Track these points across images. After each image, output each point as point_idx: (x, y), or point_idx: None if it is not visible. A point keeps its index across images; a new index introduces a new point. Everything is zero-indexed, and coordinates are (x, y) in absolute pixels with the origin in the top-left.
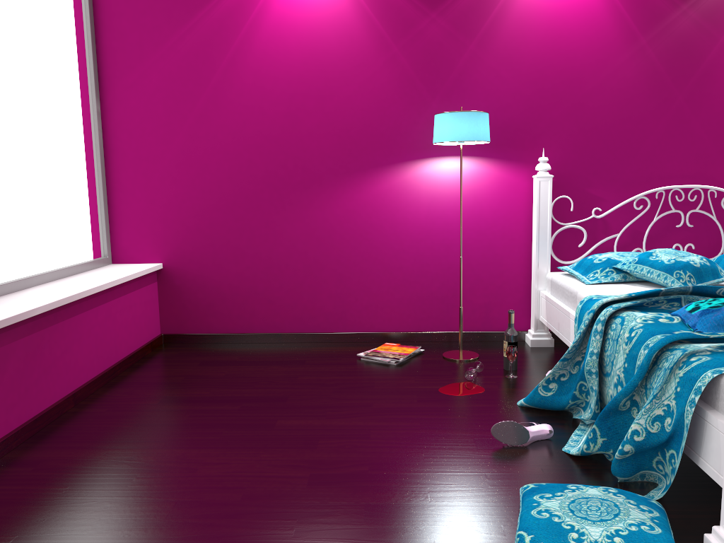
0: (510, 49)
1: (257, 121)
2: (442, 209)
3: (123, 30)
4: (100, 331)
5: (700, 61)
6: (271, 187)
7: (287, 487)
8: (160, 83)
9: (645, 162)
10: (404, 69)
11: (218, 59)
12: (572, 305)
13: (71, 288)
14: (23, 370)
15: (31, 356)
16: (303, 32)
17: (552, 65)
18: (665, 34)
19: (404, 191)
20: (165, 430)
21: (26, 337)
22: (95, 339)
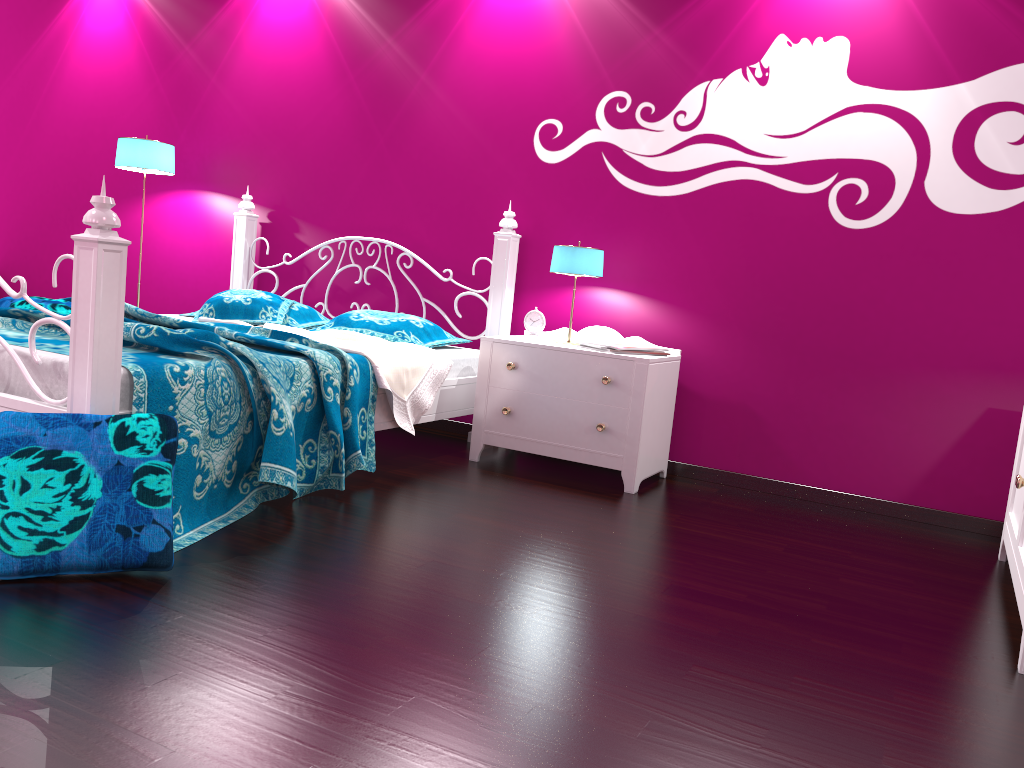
0: (242, 83)
1: (62, 145)
2: (182, 243)
3: None
4: None
5: (401, 101)
6: (67, 208)
7: None
8: (6, 107)
9: (348, 210)
10: (163, 101)
11: (42, 86)
12: None
13: None
14: None
15: None
16: (97, 63)
17: (274, 100)
18: (371, 70)
19: (155, 221)
20: None
21: None
22: None
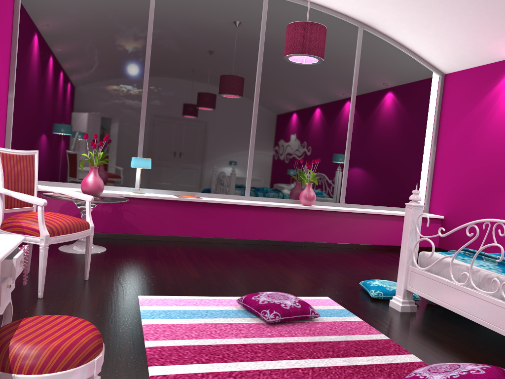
0: None
1: (487, 156)
2: None
3: (448, 117)
4: (391, 230)
5: None
6: (488, 187)
7: (361, 268)
8: (456, 138)
9: None
10: None
11: (477, 127)
12: None
13: (381, 211)
14: (348, 227)
15: (352, 225)
16: None
17: None
18: None
19: None
20: (371, 257)
21: (351, 218)
22: (387, 231)
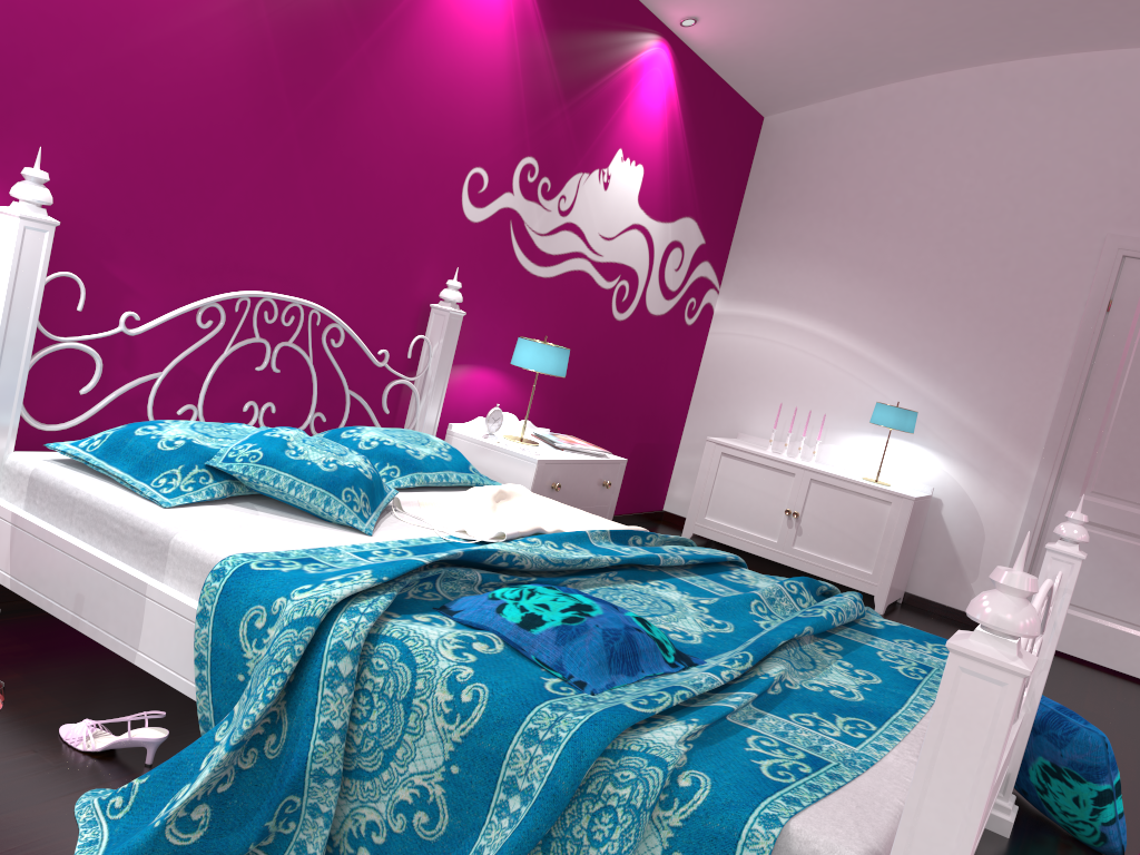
0: None
1: None
2: None
3: None
4: None
5: (330, 72)
6: None
7: None
8: None
9: (221, 232)
10: None
11: None
12: (141, 561)
13: None
14: None
15: None
16: None
17: None
18: None
19: None
20: None
21: None
22: None
